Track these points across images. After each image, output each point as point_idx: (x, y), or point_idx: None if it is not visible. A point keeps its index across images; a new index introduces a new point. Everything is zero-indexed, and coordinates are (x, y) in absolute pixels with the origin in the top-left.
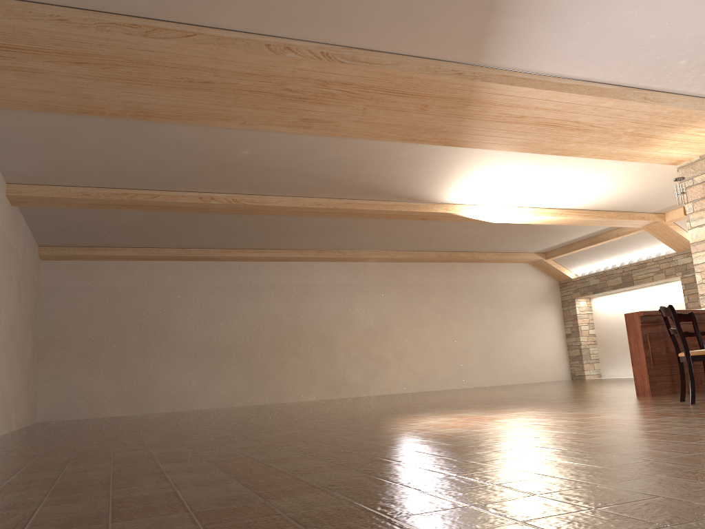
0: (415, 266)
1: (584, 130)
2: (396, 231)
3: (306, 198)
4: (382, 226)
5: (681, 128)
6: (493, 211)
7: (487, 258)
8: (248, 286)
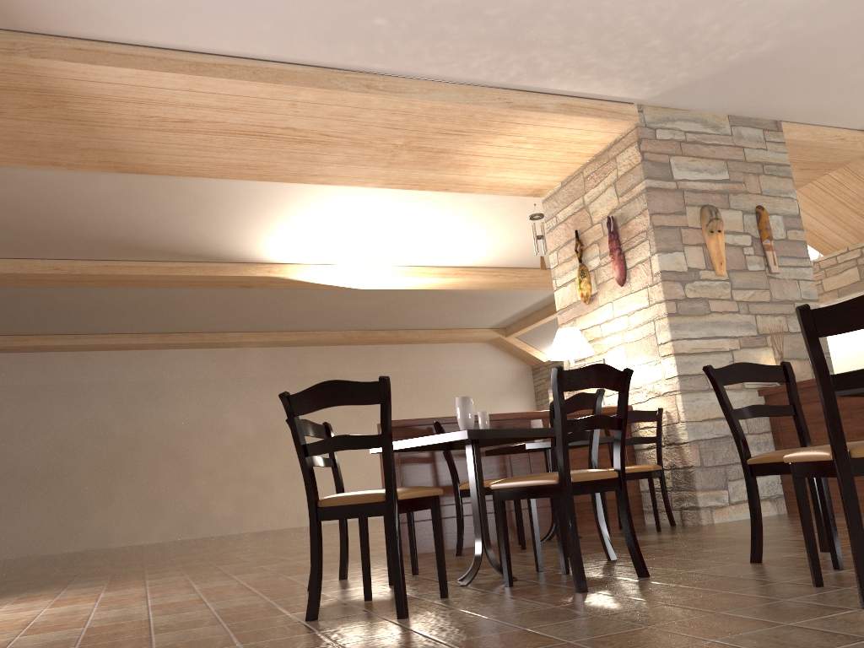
0: (319, 351)
1: (323, 143)
2: (246, 304)
3: (35, 261)
4: (215, 298)
5: (479, 136)
6: (347, 272)
7: (418, 338)
8: (64, 385)
